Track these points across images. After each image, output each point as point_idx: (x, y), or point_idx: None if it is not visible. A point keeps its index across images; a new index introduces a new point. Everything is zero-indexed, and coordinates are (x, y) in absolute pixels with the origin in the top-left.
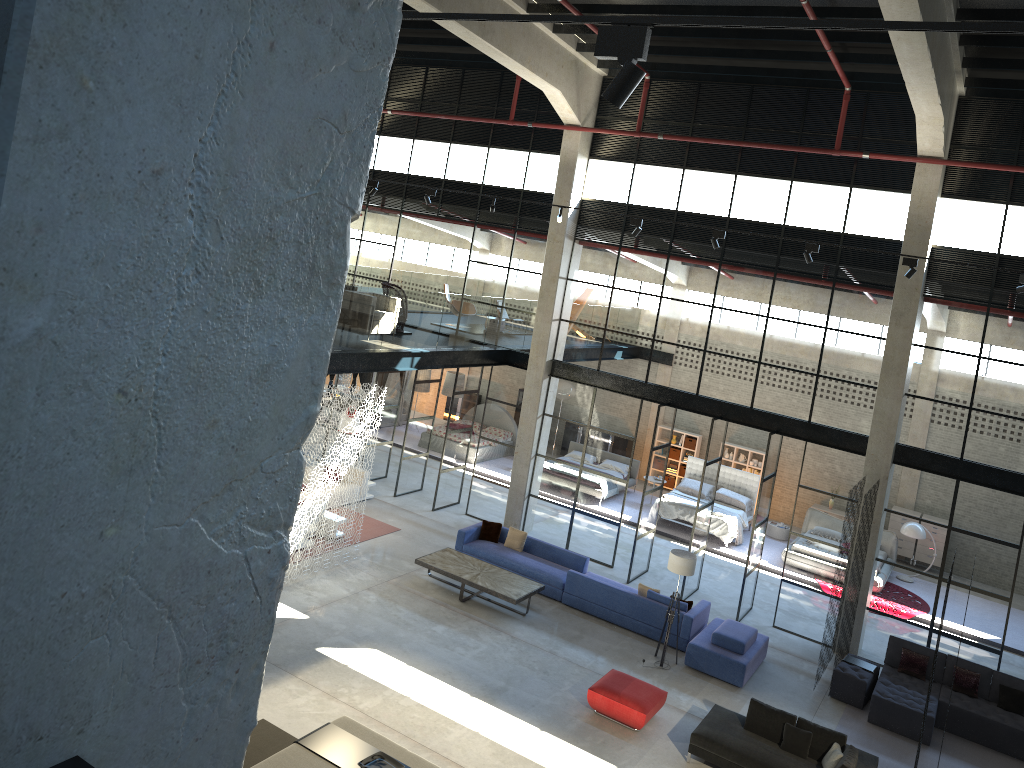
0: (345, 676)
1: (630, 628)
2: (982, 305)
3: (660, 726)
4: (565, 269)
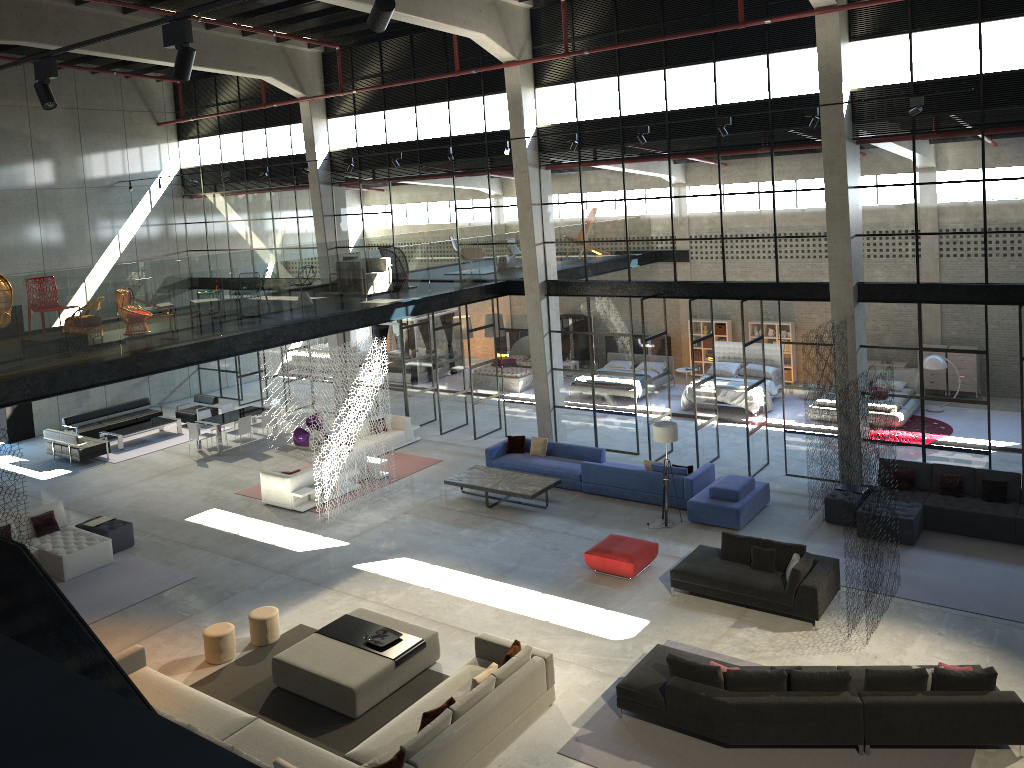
0: (375, 582)
1: (642, 500)
2: (907, 135)
3: (654, 572)
4: (537, 196)
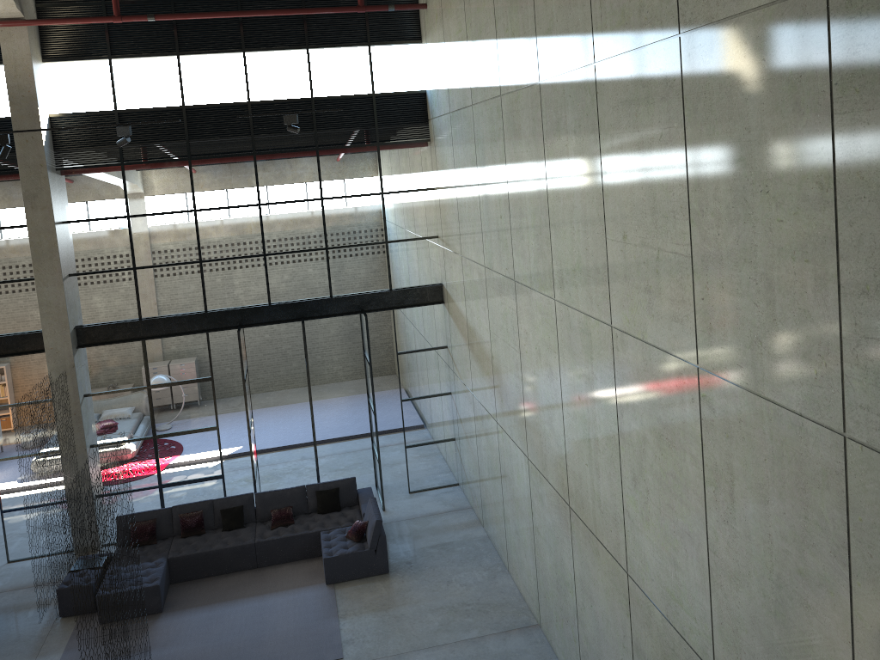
0: None
1: None
2: (116, 165)
3: None
4: None
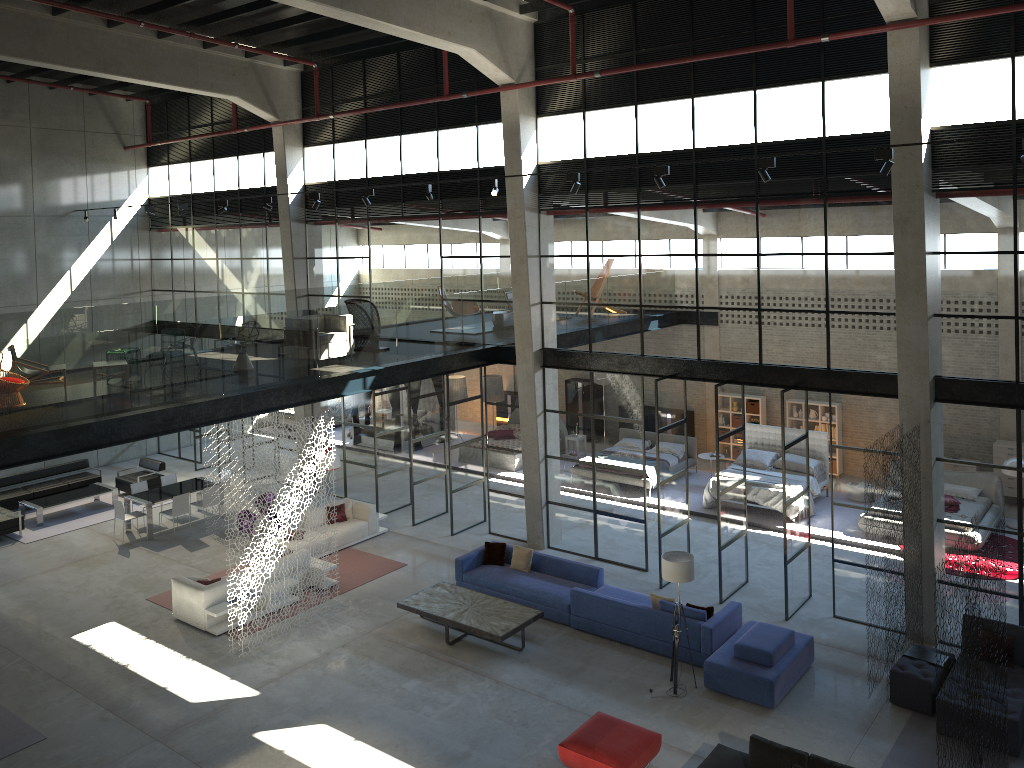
0: (275, 766)
1: (647, 648)
2: (1006, 188)
3: None
4: (534, 246)
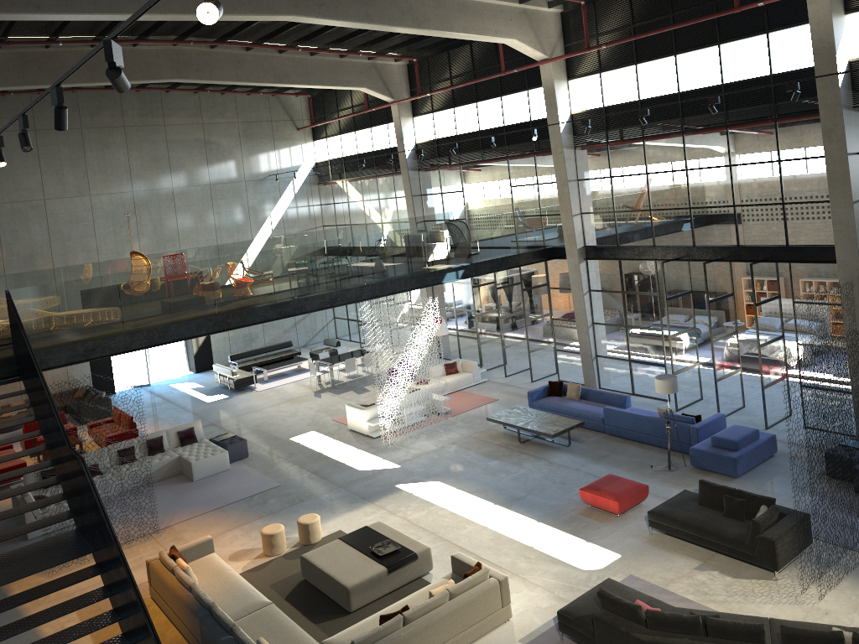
0: (407, 500)
1: (655, 444)
2: None
3: (641, 511)
4: (573, 173)
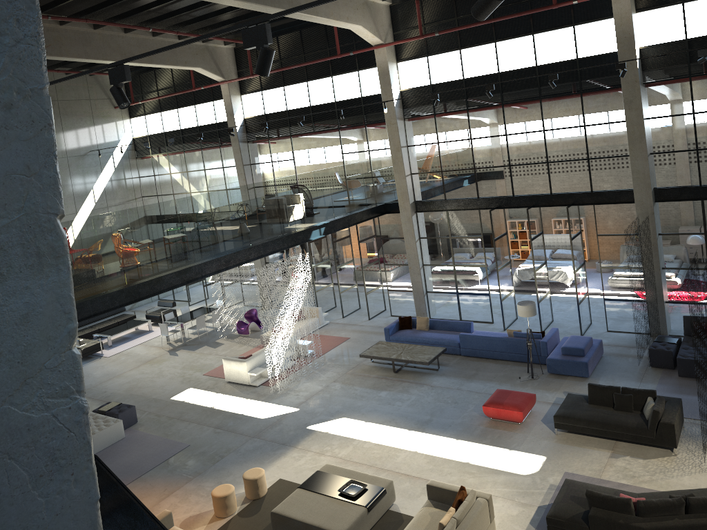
0: (327, 439)
1: (509, 359)
2: (685, 77)
3: (536, 416)
4: (404, 140)
